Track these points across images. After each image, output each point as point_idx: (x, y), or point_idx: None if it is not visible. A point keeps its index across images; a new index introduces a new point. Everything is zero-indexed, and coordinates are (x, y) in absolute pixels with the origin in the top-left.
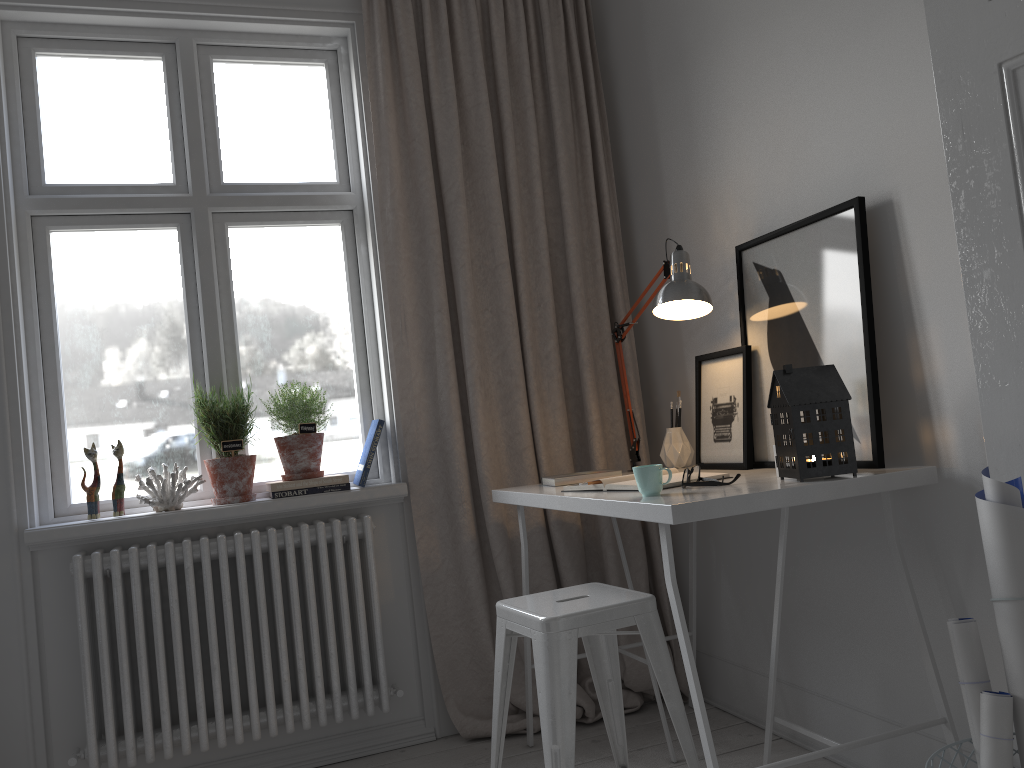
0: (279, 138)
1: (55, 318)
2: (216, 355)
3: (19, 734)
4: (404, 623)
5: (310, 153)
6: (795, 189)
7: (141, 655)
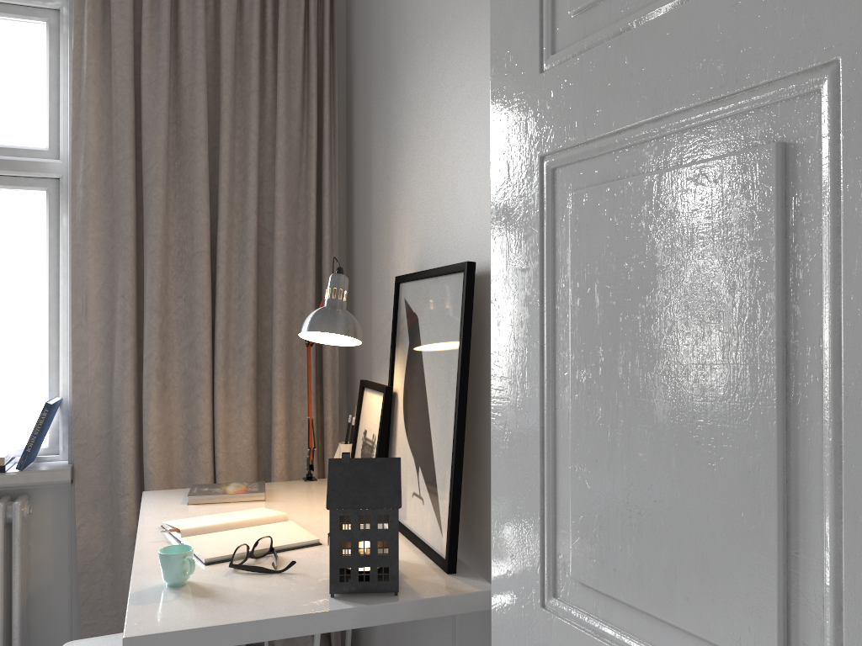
0: None
1: None
2: None
3: None
4: (62, 606)
5: (21, 115)
6: (443, 229)
7: None
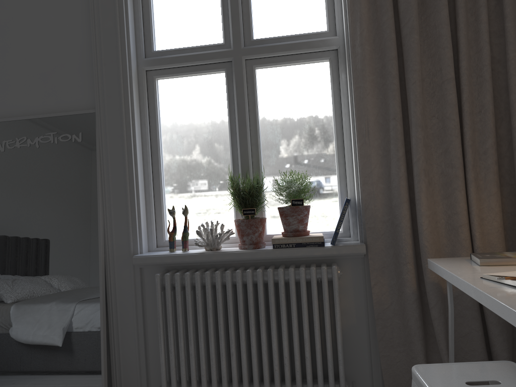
0: (289, 5)
1: (158, 131)
2: (245, 152)
3: (133, 369)
4: (362, 341)
5: (310, 12)
6: None
7: (190, 339)
